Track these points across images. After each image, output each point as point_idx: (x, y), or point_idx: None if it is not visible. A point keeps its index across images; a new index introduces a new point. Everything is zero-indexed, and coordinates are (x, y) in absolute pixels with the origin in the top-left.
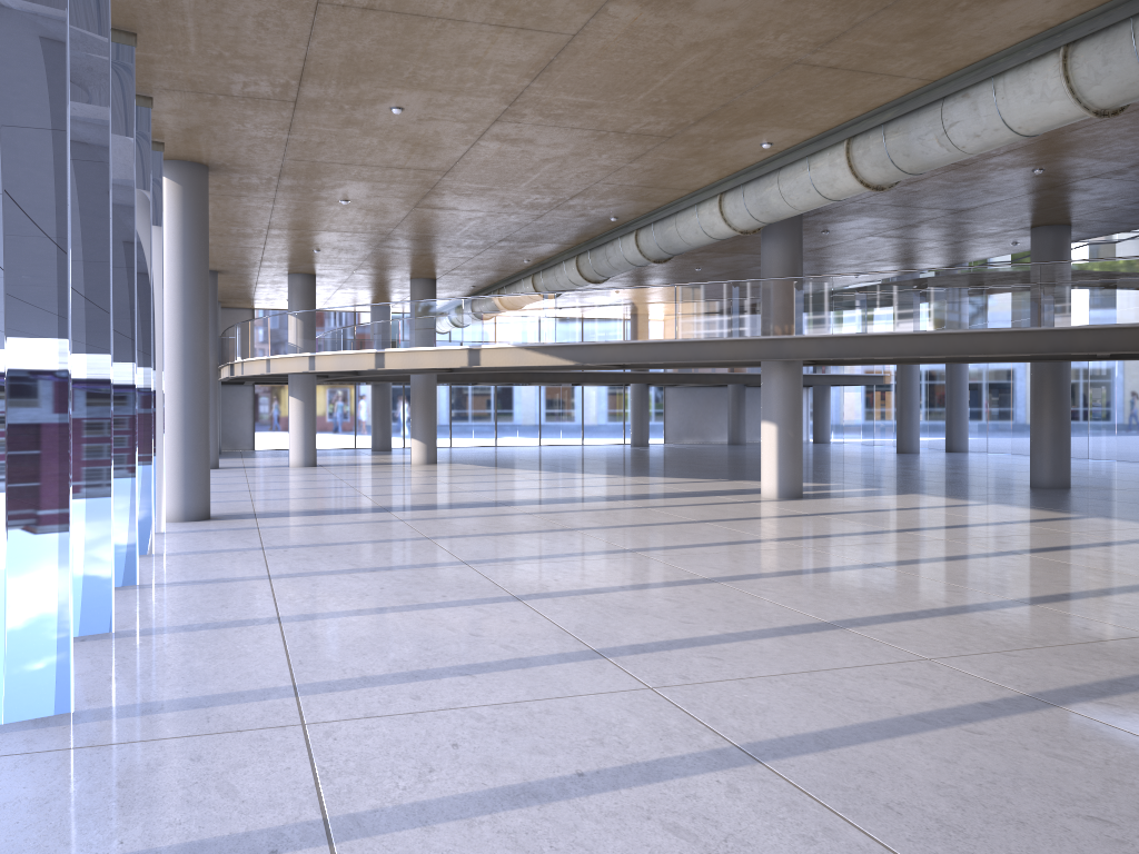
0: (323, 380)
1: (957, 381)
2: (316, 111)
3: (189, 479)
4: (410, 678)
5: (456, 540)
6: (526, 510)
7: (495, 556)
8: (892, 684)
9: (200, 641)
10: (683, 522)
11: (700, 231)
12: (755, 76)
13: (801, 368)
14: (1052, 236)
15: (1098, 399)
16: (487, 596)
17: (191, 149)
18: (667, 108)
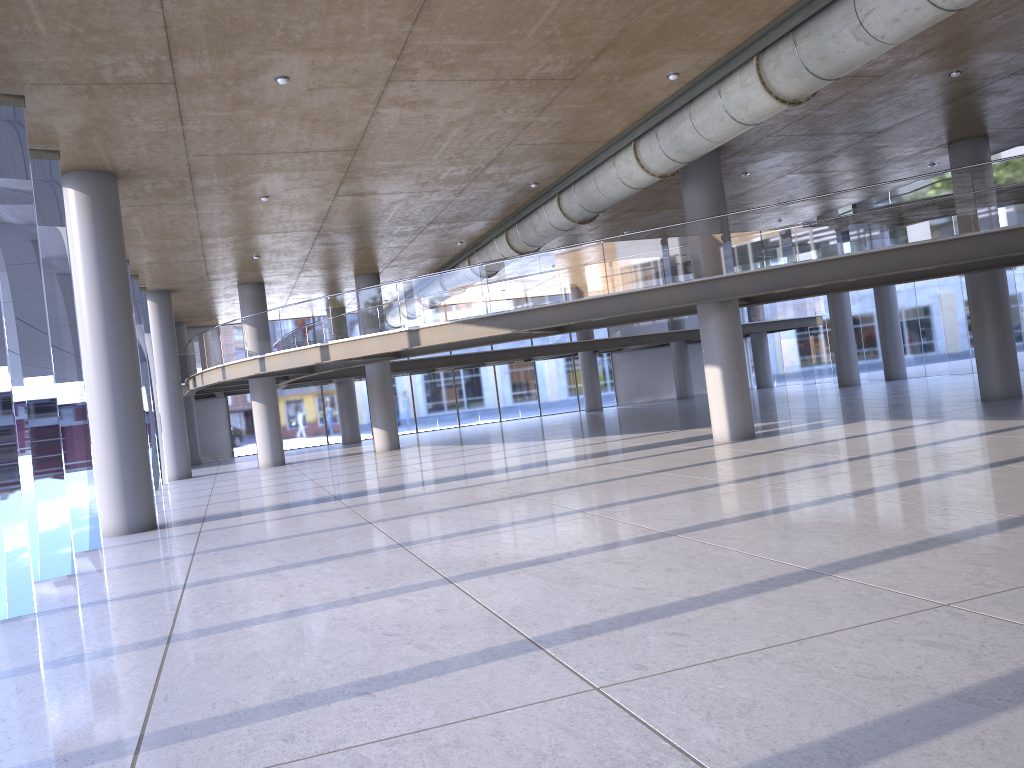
0: (285, 383)
1: (887, 312)
2: (200, 93)
3: (129, 490)
4: (292, 708)
5: (398, 522)
6: (477, 482)
7: (435, 534)
8: (911, 647)
9: (62, 679)
10: (636, 474)
11: (619, 183)
12: None
13: (737, 308)
14: (971, 149)
15: (1023, 315)
16: (416, 582)
17: (91, 155)
18: (563, 42)
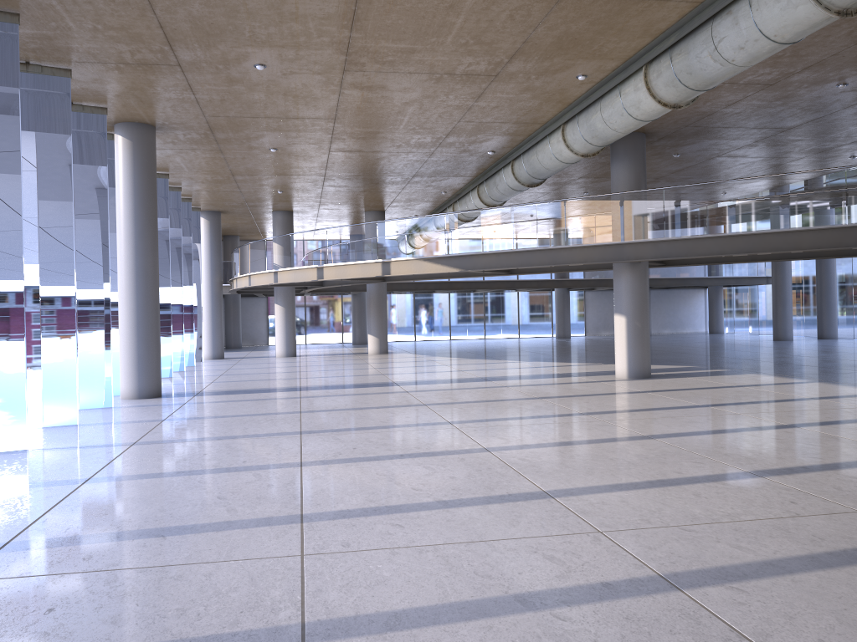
0: (306, 291)
1: (825, 280)
2: (200, 73)
3: (142, 366)
4: (110, 539)
5: (319, 414)
6: (407, 389)
7: (332, 427)
8: (535, 558)
9: None
10: (524, 398)
11: (553, 158)
12: (536, 11)
13: (646, 269)
14: None
15: None
16: (279, 462)
17: (132, 112)
18: (478, 48)
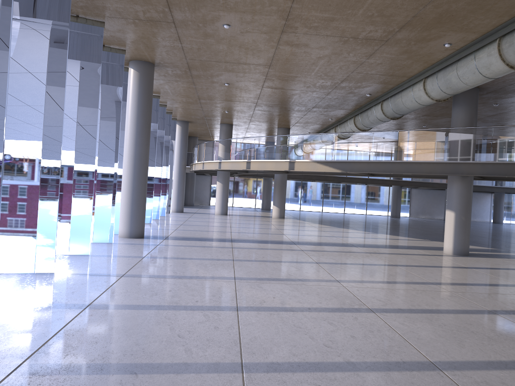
0: (236, 175)
1: None
2: (187, 28)
3: (133, 217)
4: (95, 371)
5: (246, 263)
6: (302, 248)
7: (256, 276)
8: None
9: (25, 316)
10: (385, 264)
11: (413, 101)
12: None
13: (472, 181)
14: None
15: None
16: (221, 305)
17: (141, 54)
18: (379, 19)
